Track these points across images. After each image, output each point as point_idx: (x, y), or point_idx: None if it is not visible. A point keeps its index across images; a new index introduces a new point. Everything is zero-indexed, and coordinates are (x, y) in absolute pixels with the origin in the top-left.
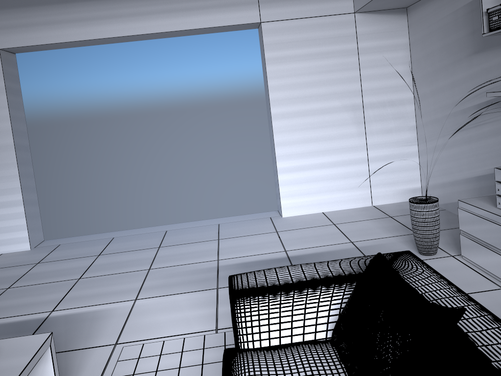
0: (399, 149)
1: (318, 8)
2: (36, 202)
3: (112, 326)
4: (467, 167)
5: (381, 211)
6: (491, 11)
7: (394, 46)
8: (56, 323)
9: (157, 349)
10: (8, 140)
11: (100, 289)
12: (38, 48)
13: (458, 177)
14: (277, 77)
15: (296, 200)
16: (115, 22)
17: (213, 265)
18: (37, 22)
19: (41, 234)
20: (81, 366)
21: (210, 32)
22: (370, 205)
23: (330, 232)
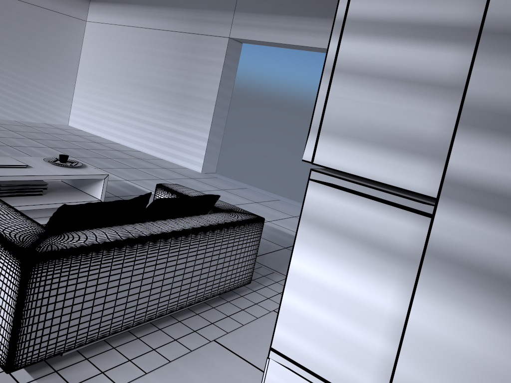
0: None
1: None
2: (219, 145)
3: None
4: None
5: None
6: None
7: None
8: (151, 197)
9: None
10: (214, 98)
11: None
12: (253, 42)
13: None
14: None
15: None
16: (298, 34)
17: None
18: (254, 24)
19: (214, 168)
20: None
21: None
22: None
23: None
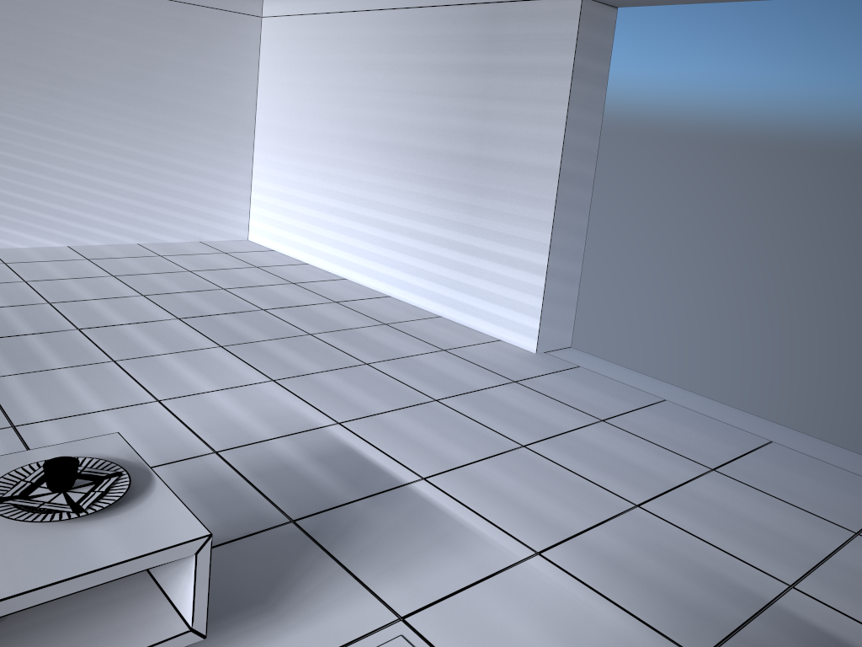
0: None
1: None
2: (576, 279)
3: (442, 576)
4: None
5: None
6: None
7: None
8: (398, 504)
9: None
10: (553, 161)
11: (520, 488)
12: (649, 0)
13: None
14: None
15: None
16: None
17: (763, 591)
18: None
19: (568, 336)
20: (319, 615)
21: None
22: None
23: None
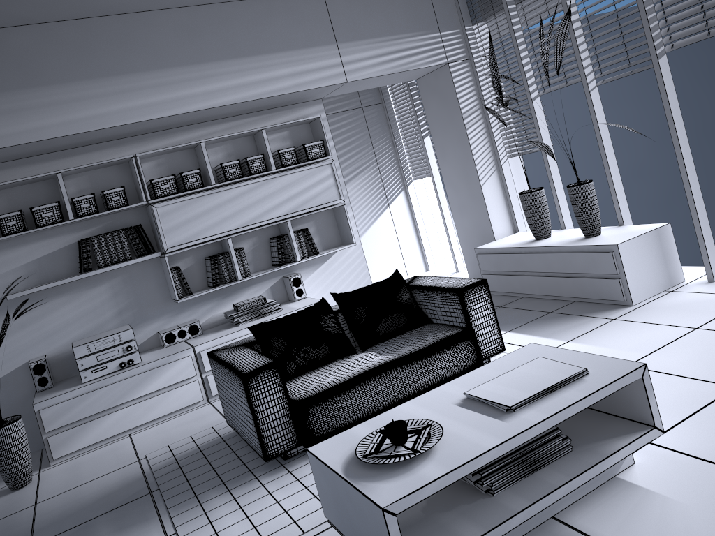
0: None
1: None
2: None
3: None
4: None
5: None
6: (5, 216)
7: None
8: None
9: None
10: None
11: None
12: None
13: None
14: None
15: None
16: None
17: None
18: None
19: None
20: None
21: None
22: None
23: None
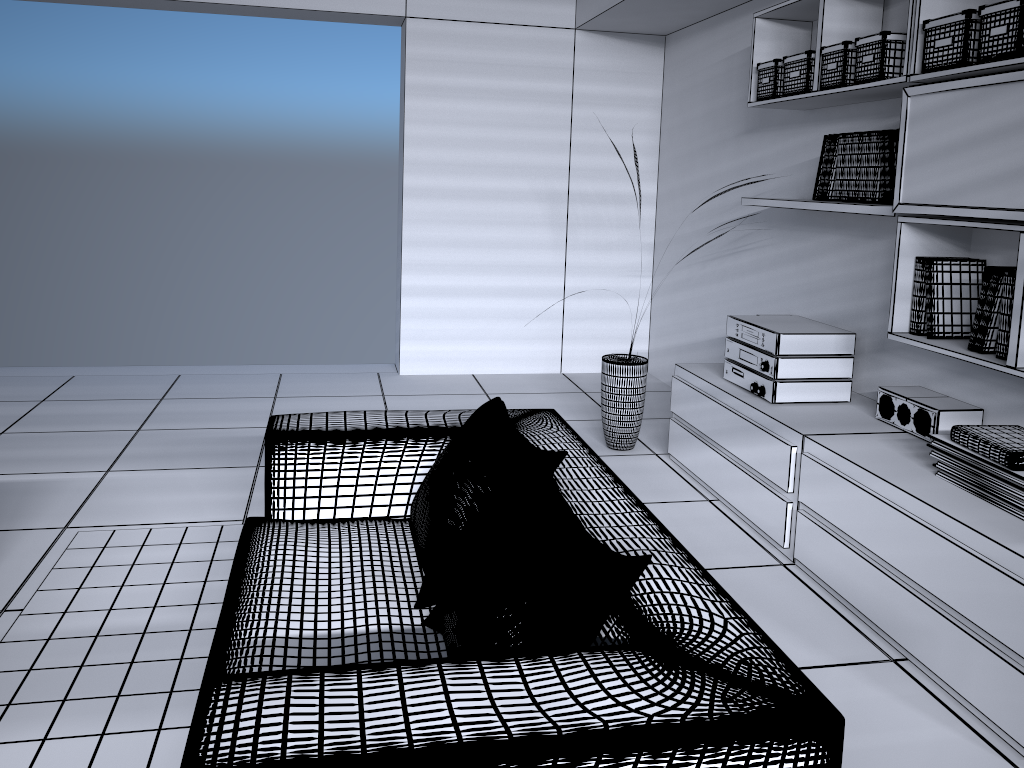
0: (620, 281)
1: (513, 10)
2: None
3: (60, 504)
4: (714, 320)
5: (572, 382)
6: (763, 68)
7: (636, 100)
8: None
9: (138, 538)
10: None
11: (41, 452)
12: None
13: (700, 337)
14: (423, 121)
15: (428, 347)
16: None
17: (257, 434)
18: None
19: None
20: (2, 552)
21: (311, 18)
22: (557, 372)
23: (474, 404)
